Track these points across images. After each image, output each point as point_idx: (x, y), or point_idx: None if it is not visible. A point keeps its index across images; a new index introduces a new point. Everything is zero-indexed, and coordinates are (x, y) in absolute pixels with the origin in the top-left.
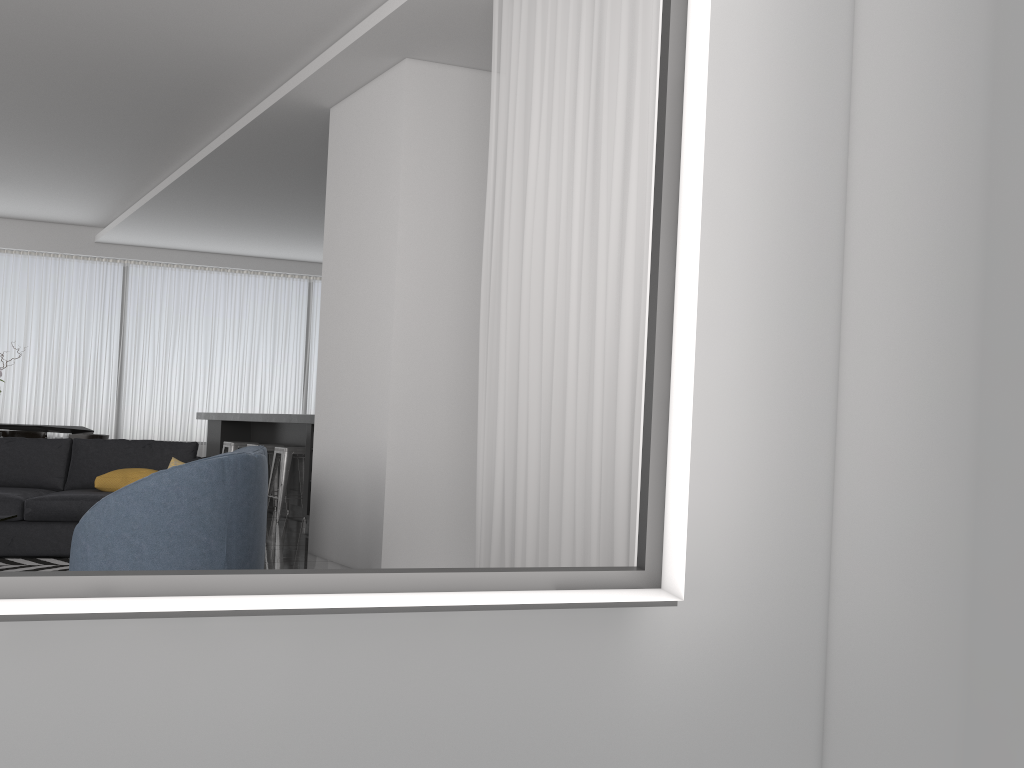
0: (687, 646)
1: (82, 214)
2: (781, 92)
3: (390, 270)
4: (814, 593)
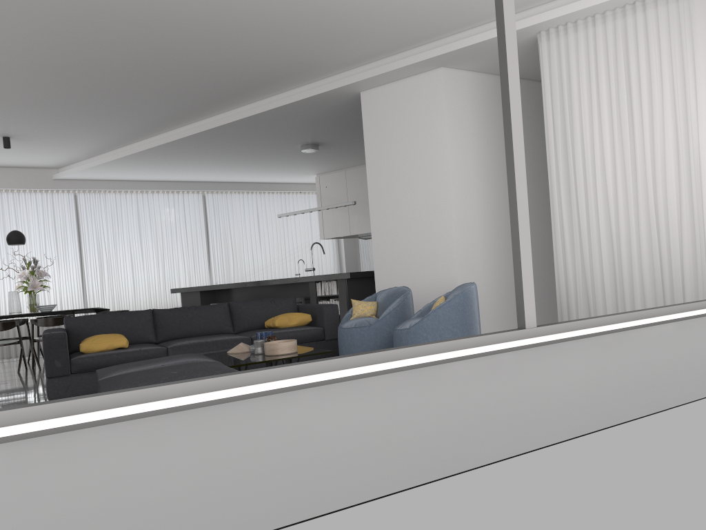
0: None
1: (55, 160)
2: None
3: (444, 184)
4: None
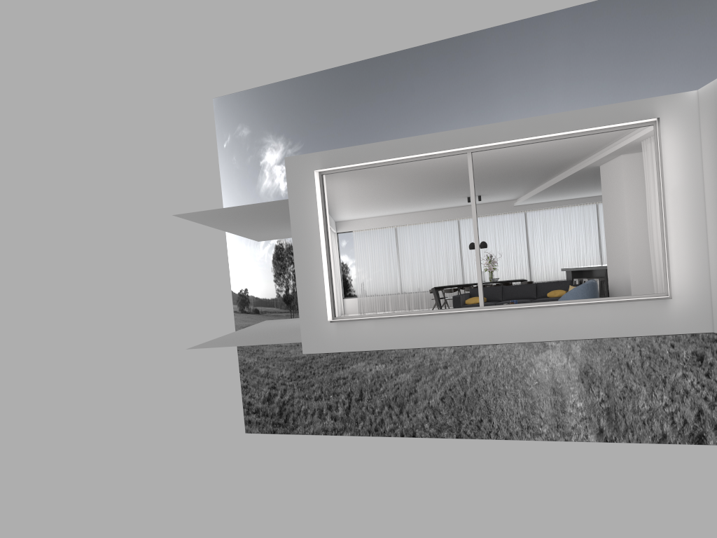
0: (680, 307)
1: (510, 197)
2: (688, 201)
3: (624, 220)
4: (707, 296)
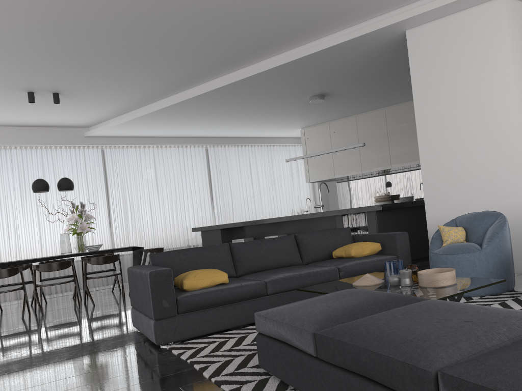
0: None
1: (89, 118)
2: None
3: (509, 110)
4: None
